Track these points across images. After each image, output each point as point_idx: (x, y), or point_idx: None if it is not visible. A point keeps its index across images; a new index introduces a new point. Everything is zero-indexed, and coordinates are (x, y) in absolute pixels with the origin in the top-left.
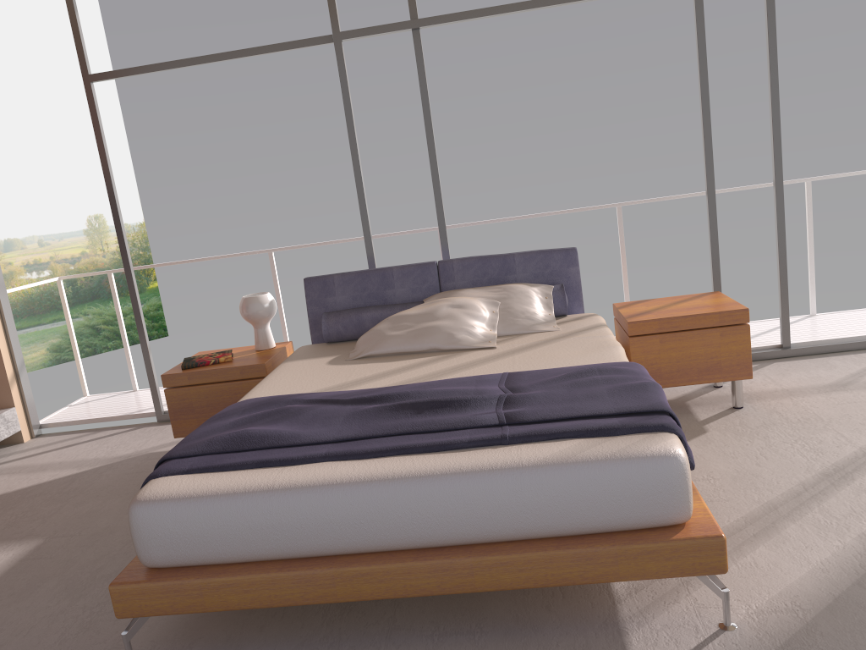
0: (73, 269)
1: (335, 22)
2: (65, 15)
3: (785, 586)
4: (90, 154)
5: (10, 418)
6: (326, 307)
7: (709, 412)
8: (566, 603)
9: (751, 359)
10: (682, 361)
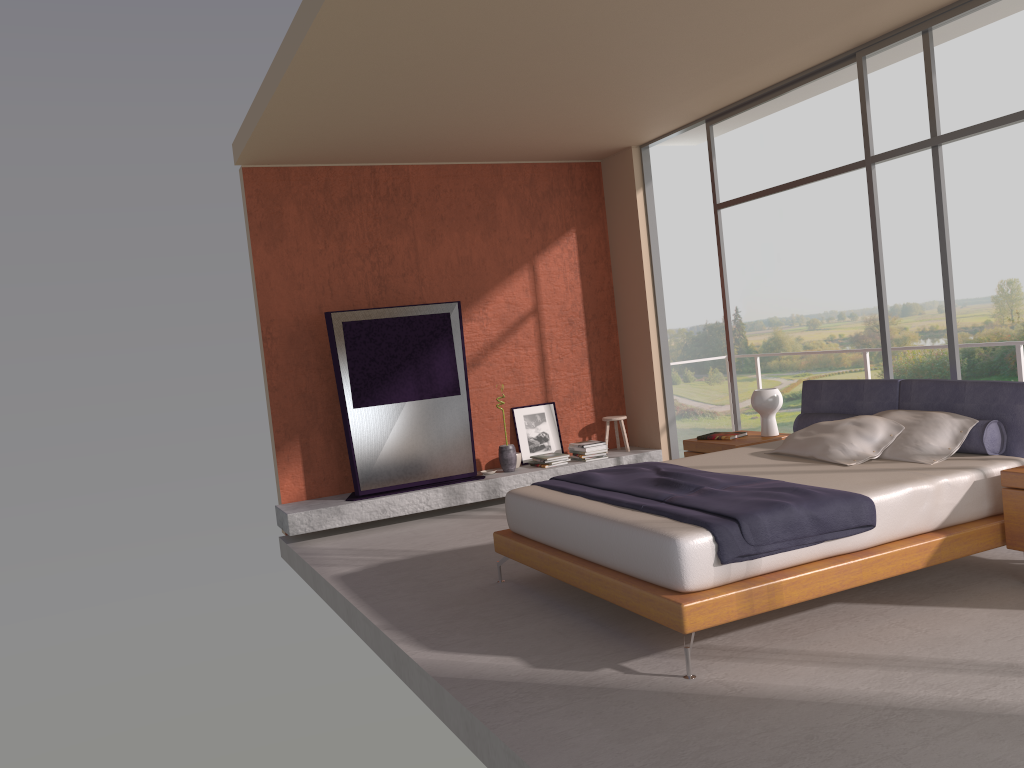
0: (972, 339)
1: (867, 148)
2: (1007, 56)
3: (765, 682)
4: (1012, 210)
5: (655, 456)
6: (813, 409)
7: None
8: (660, 636)
9: None
10: None
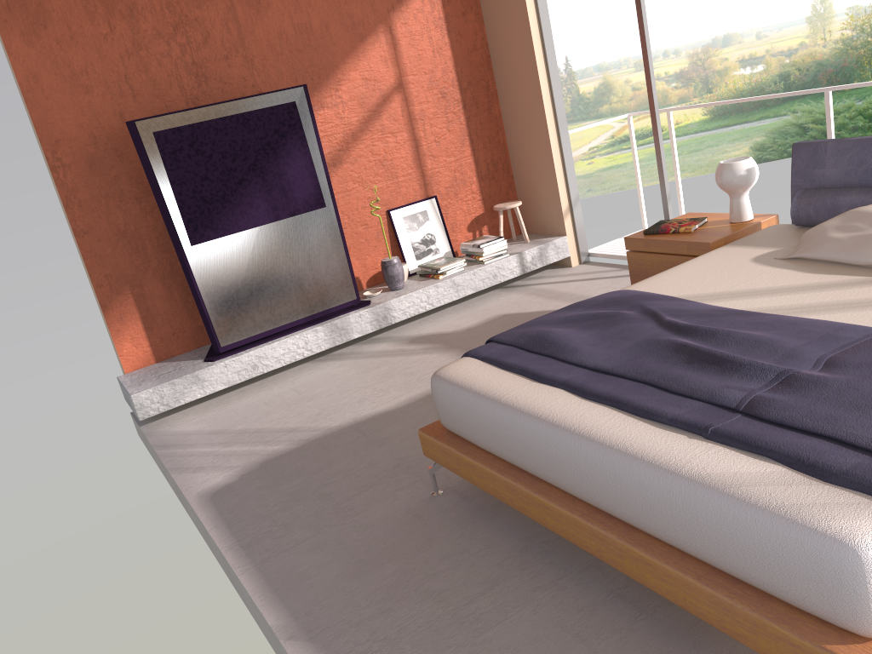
0: (788, 63)
1: None
2: None
3: None
4: None
5: (560, 245)
6: (812, 181)
7: None
8: None
9: None
10: None
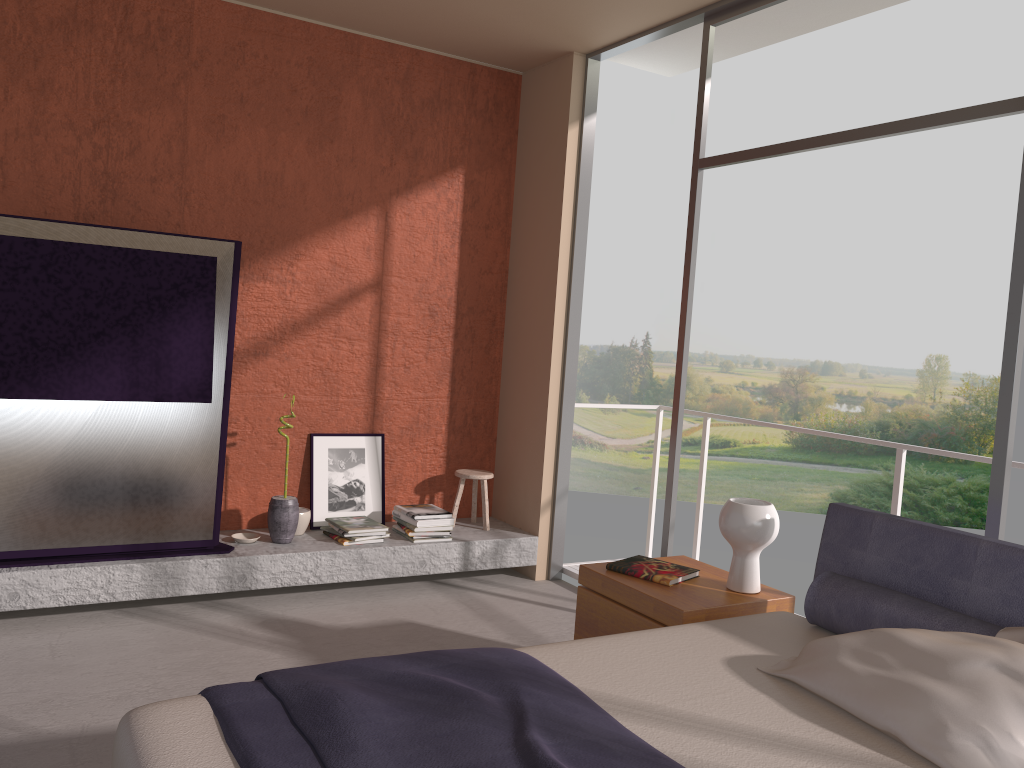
0: (889, 412)
1: None
2: None
3: None
4: (955, 281)
5: (526, 547)
6: (846, 564)
7: None
8: None
9: None
10: None
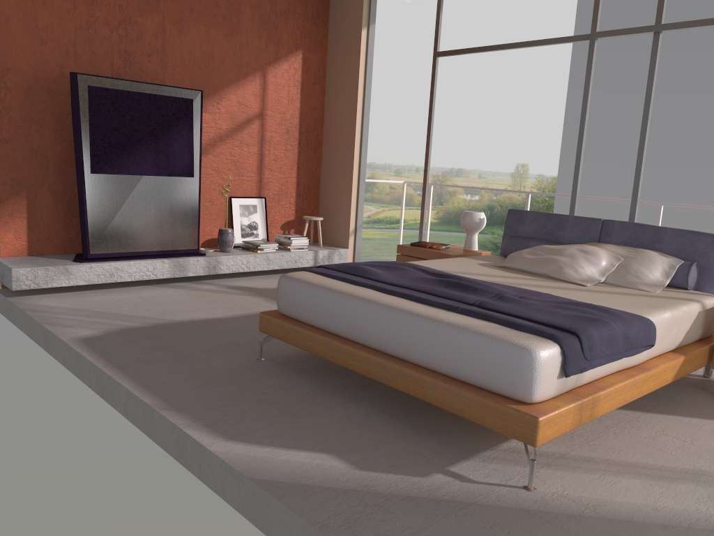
0: (495, 199)
1: (594, 24)
2: (548, 13)
3: (609, 499)
4: (533, 118)
5: (343, 254)
6: (516, 233)
7: None
8: (463, 435)
9: None
10: None
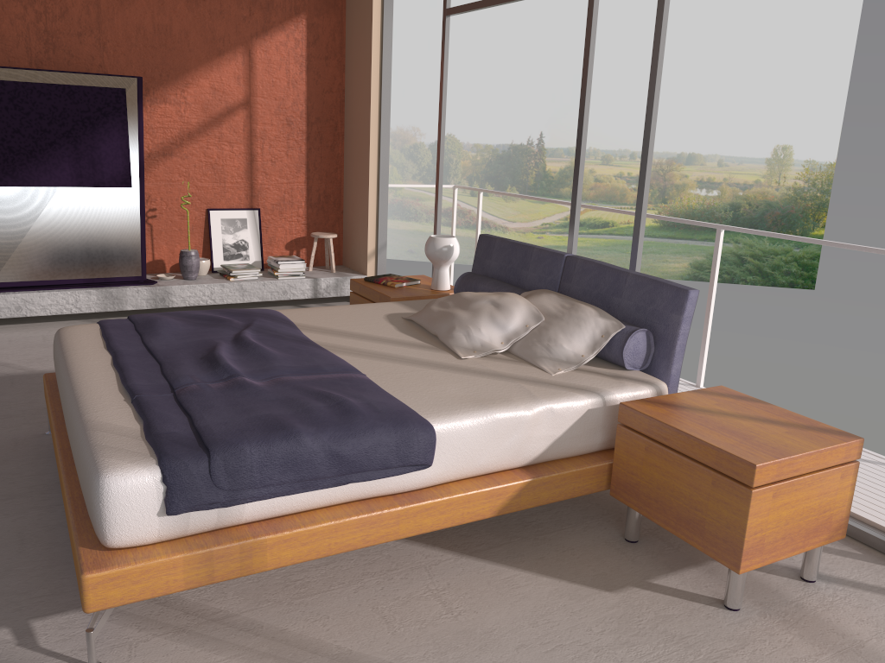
0: (741, 195)
1: None
2: None
3: None
4: (802, 80)
5: None
6: (483, 268)
7: (688, 585)
8: None
9: (743, 544)
10: (663, 491)
